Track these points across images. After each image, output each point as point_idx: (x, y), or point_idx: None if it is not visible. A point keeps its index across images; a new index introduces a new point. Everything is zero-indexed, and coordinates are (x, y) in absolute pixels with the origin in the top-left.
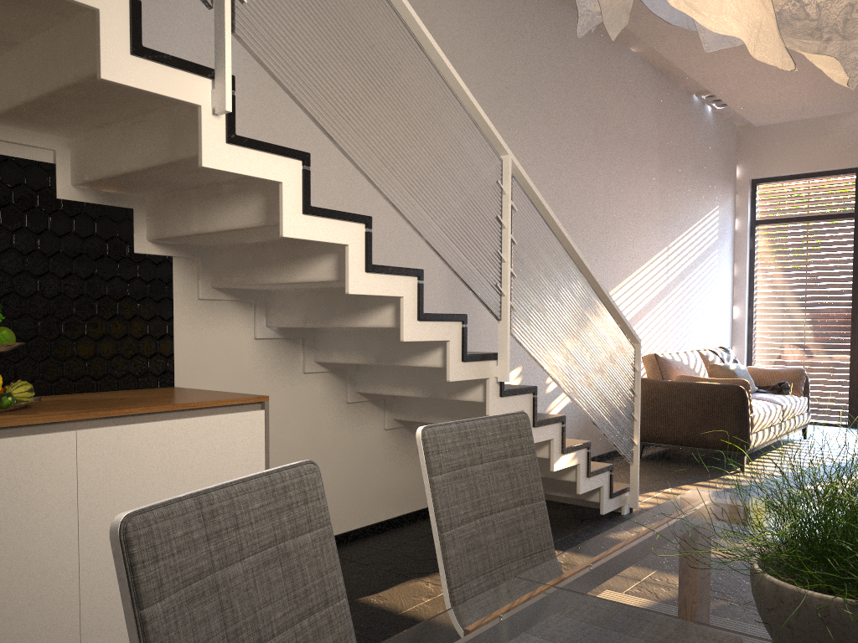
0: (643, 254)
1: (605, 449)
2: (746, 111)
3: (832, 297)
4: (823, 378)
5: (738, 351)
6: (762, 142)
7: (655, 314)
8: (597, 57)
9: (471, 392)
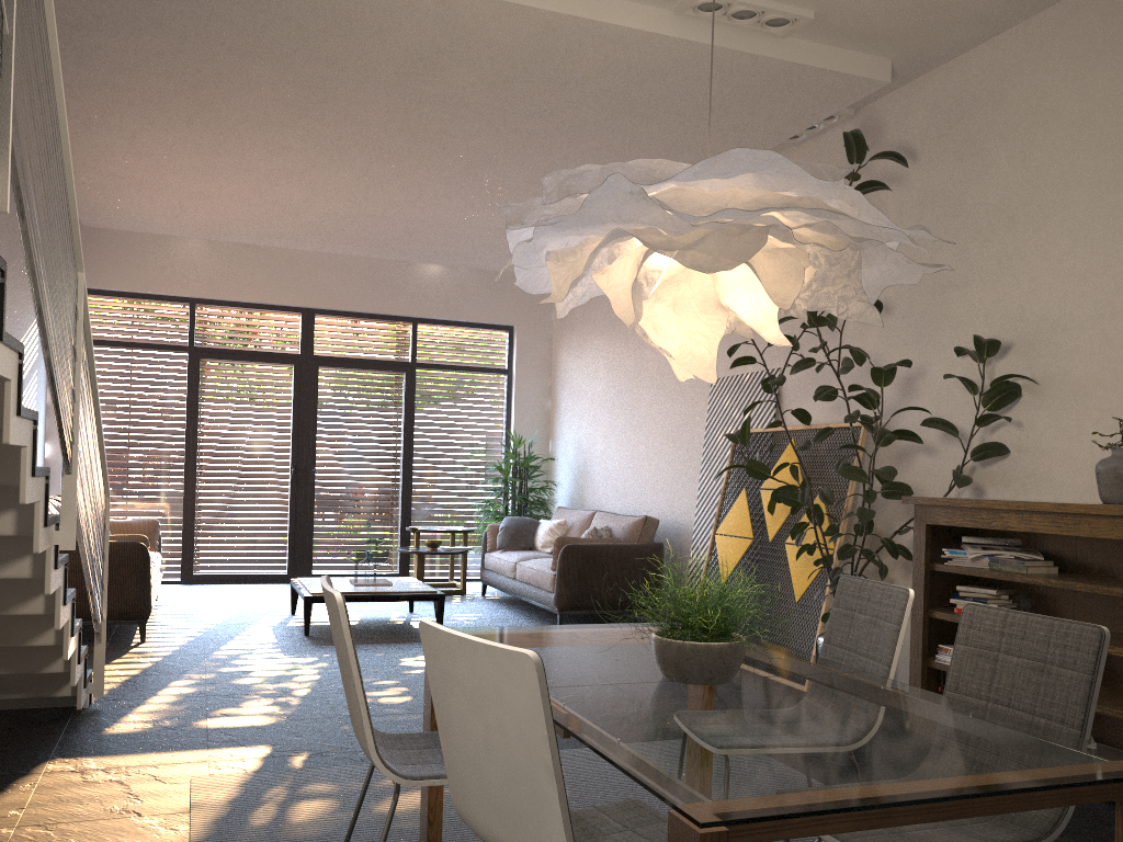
0: None
1: None
2: (86, 209)
3: (164, 438)
4: None
5: None
6: (86, 245)
7: None
8: None
9: (10, 566)
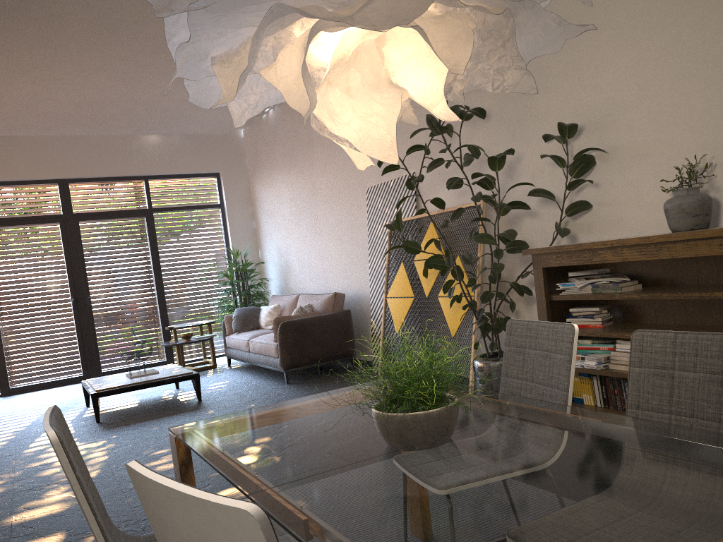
0: None
1: None
2: None
3: None
4: None
5: None
6: None
7: None
8: None
9: None
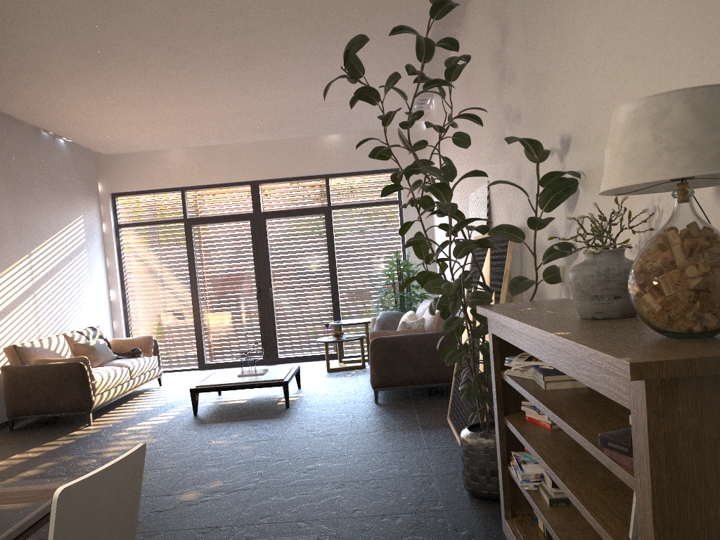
0: (1, 263)
1: None
2: (91, 145)
3: (178, 279)
4: (179, 337)
5: (118, 324)
6: (115, 166)
7: (23, 309)
8: None
9: None
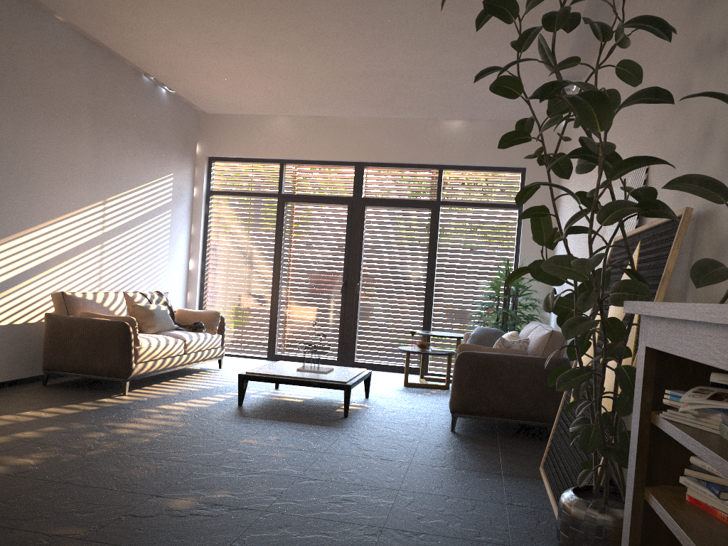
0: (69, 203)
1: (8, 377)
2: (192, 98)
3: (262, 258)
4: (253, 321)
5: (192, 296)
6: (217, 128)
7: (86, 258)
8: (6, 13)
9: None
